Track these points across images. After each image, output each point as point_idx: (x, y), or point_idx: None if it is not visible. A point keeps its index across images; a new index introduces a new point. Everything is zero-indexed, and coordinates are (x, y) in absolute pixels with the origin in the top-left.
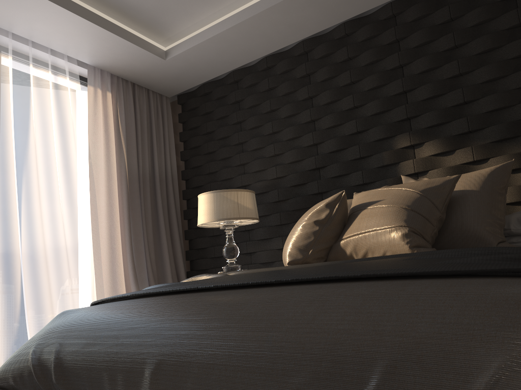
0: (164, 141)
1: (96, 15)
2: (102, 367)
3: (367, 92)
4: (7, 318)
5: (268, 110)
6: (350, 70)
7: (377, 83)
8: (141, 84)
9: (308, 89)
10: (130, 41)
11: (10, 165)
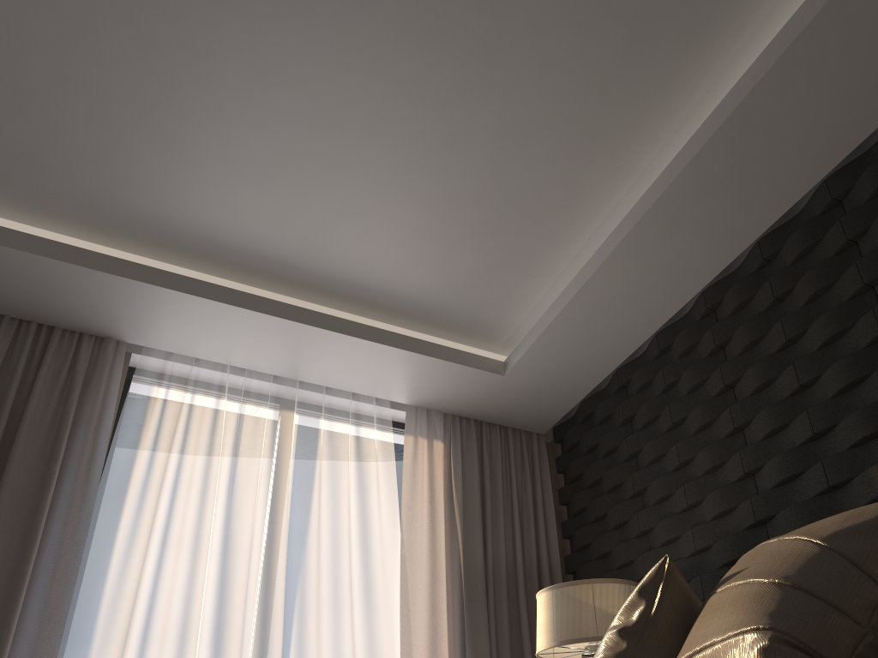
0: (535, 508)
1: (387, 332)
2: None
3: (819, 352)
4: None
5: (669, 424)
6: (782, 319)
7: (831, 329)
8: (491, 420)
9: (721, 371)
10: (442, 358)
11: (276, 568)
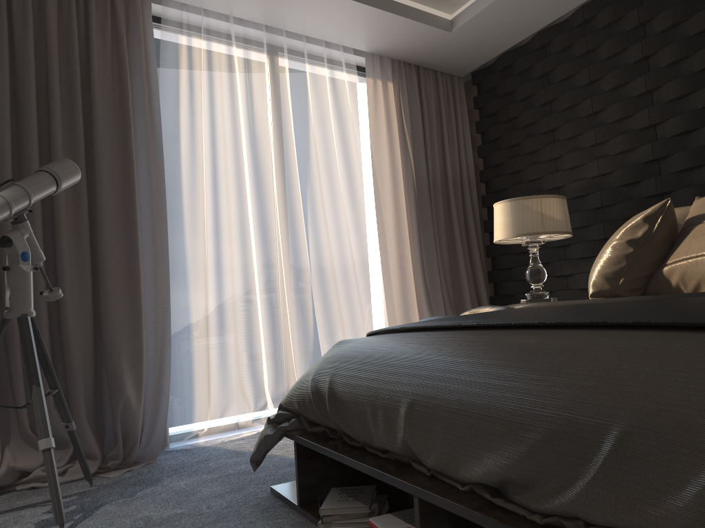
0: (457, 135)
1: None
2: (365, 401)
3: None
4: (303, 341)
5: (586, 82)
6: None
7: None
8: (427, 66)
9: (642, 45)
10: (407, 17)
11: (294, 180)
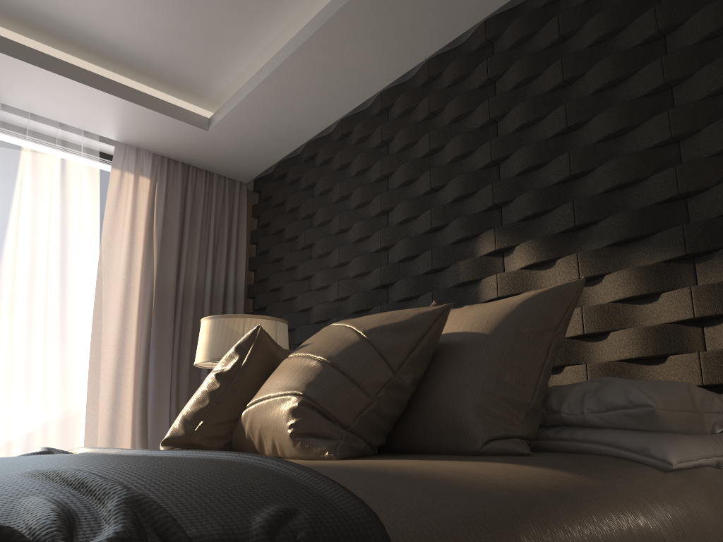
0: (229, 244)
1: (91, 74)
2: None
3: (449, 165)
4: None
5: (338, 197)
6: (430, 132)
7: (460, 149)
8: (198, 165)
9: (381, 164)
10: (147, 106)
11: None
